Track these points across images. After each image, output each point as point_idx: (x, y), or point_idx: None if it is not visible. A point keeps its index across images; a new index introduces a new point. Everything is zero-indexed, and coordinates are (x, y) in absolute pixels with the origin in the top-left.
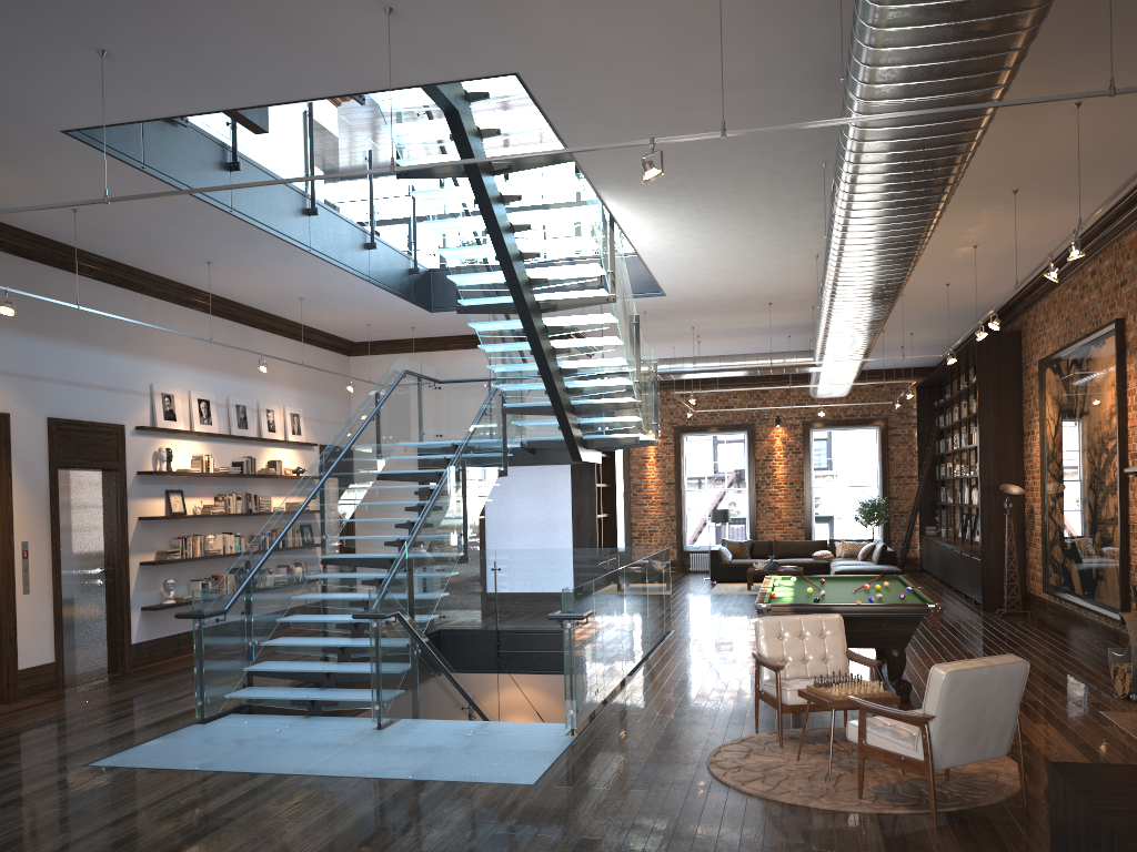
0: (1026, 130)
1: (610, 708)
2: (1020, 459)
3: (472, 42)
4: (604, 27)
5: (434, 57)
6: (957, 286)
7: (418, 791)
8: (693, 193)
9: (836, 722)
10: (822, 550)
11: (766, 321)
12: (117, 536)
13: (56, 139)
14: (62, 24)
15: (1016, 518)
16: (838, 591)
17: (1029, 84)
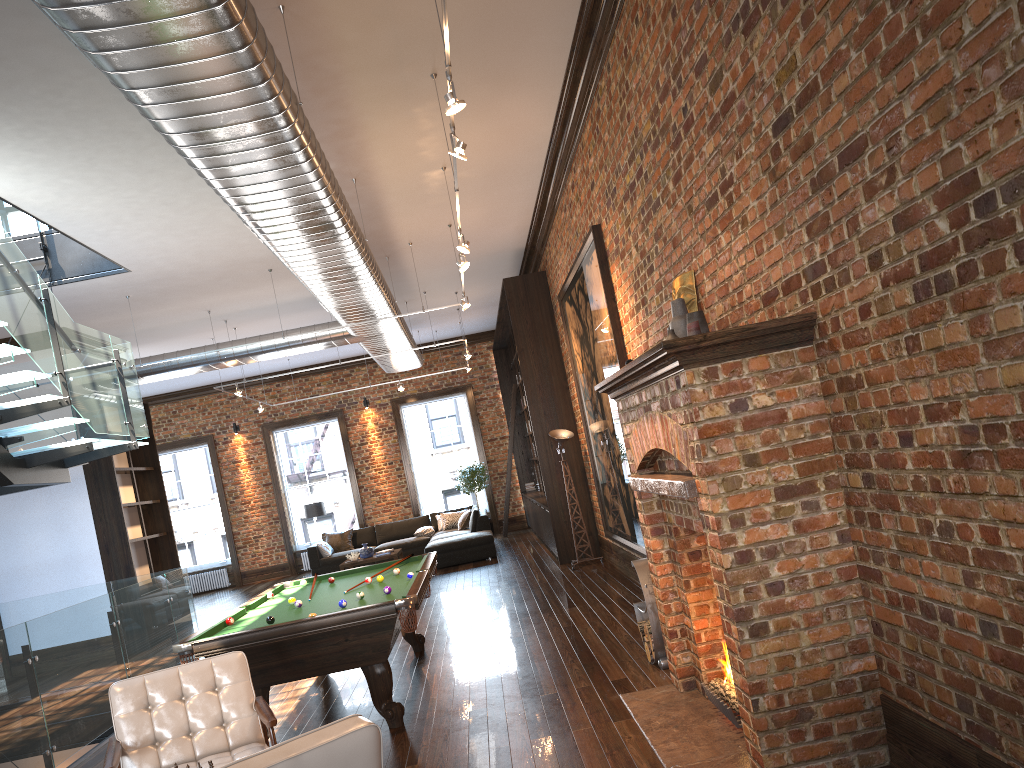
0: None
1: None
2: (569, 402)
3: None
4: None
5: None
6: (463, 227)
7: None
8: None
9: None
10: (425, 526)
11: (287, 293)
12: None
13: None
14: None
15: (575, 463)
16: (331, 594)
17: None
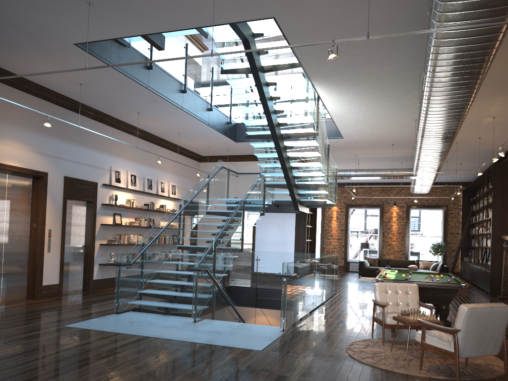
0: None
1: (303, 322)
2: None
3: (253, 0)
4: None
5: (236, 8)
6: (484, 139)
7: (206, 348)
8: (356, 84)
9: (412, 337)
10: (412, 265)
11: (391, 153)
12: (90, 231)
13: (71, 48)
14: None
15: None
16: (417, 277)
17: None
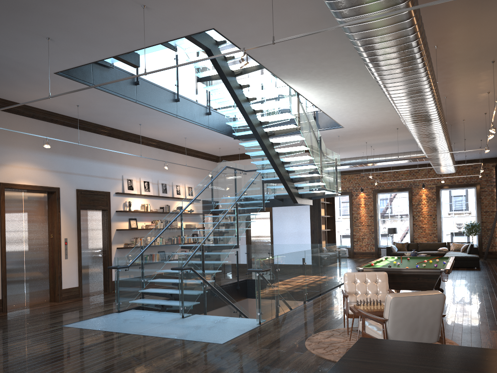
0: (480, 29)
1: (286, 314)
2: None
3: (186, 16)
4: (238, 2)
5: (175, 25)
6: (491, 114)
7: (172, 343)
8: (327, 77)
9: None
10: (443, 247)
11: (401, 137)
12: (106, 237)
13: (54, 76)
14: (28, 29)
15: None
16: (410, 263)
17: (467, 4)
